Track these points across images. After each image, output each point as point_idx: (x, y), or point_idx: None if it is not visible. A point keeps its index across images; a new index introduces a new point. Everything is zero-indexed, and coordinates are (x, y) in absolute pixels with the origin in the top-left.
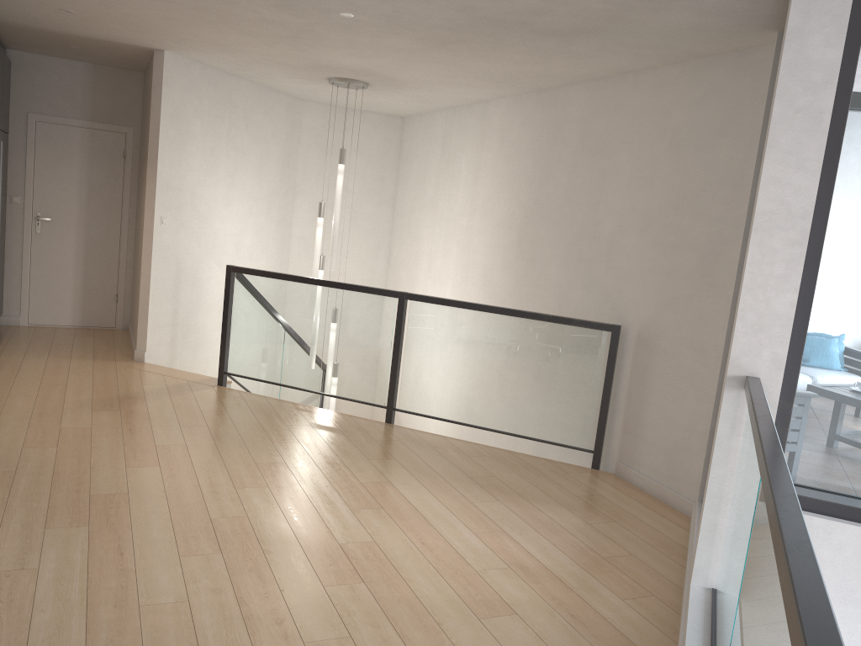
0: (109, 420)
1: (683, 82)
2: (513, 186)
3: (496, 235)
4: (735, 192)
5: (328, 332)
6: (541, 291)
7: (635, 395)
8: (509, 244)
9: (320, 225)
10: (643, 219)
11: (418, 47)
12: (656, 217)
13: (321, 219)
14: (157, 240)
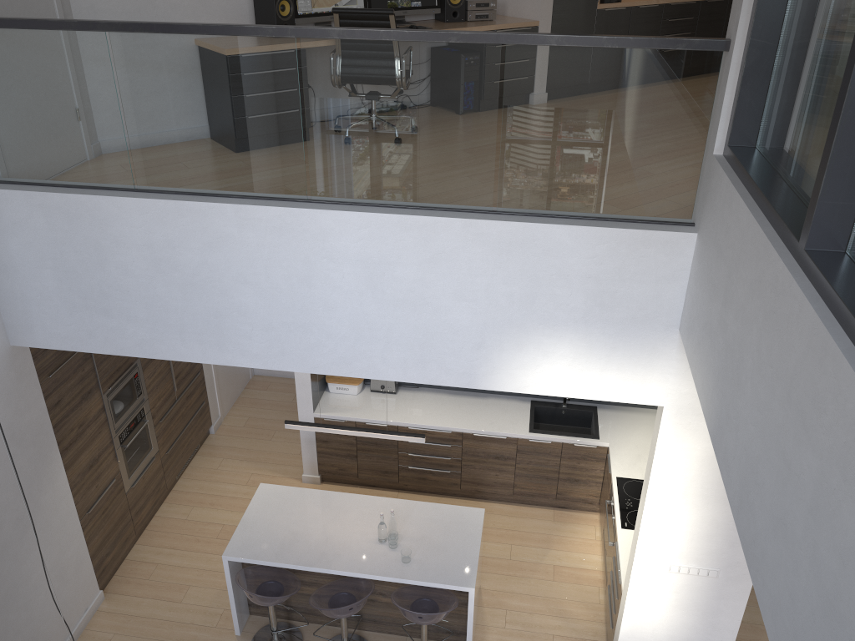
0: None
1: None
2: None
3: None
4: None
5: None
6: None
7: None
8: None
9: None
10: None
11: None
12: None
13: None
14: None
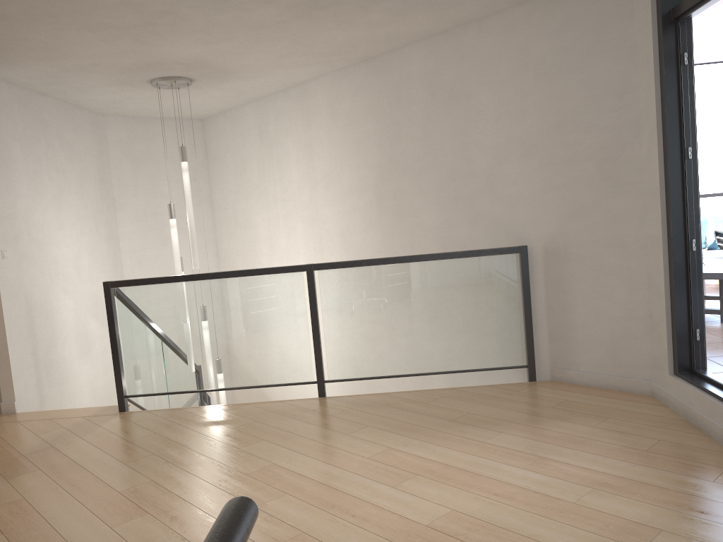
0: (38, 483)
1: (536, 18)
2: (358, 152)
3: (348, 200)
4: (622, 99)
5: (236, 324)
6: (418, 238)
7: (555, 304)
8: (366, 205)
9: (175, 226)
10: (523, 146)
11: (280, 19)
12: (537, 141)
13: (174, 220)
14: (2, 276)
